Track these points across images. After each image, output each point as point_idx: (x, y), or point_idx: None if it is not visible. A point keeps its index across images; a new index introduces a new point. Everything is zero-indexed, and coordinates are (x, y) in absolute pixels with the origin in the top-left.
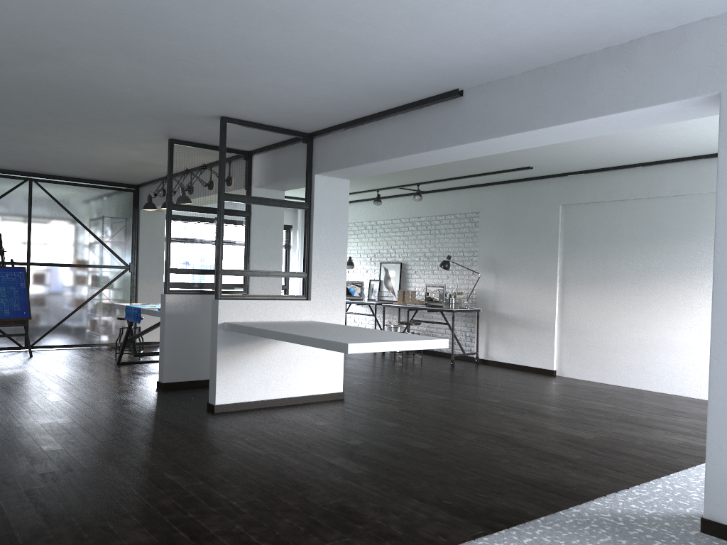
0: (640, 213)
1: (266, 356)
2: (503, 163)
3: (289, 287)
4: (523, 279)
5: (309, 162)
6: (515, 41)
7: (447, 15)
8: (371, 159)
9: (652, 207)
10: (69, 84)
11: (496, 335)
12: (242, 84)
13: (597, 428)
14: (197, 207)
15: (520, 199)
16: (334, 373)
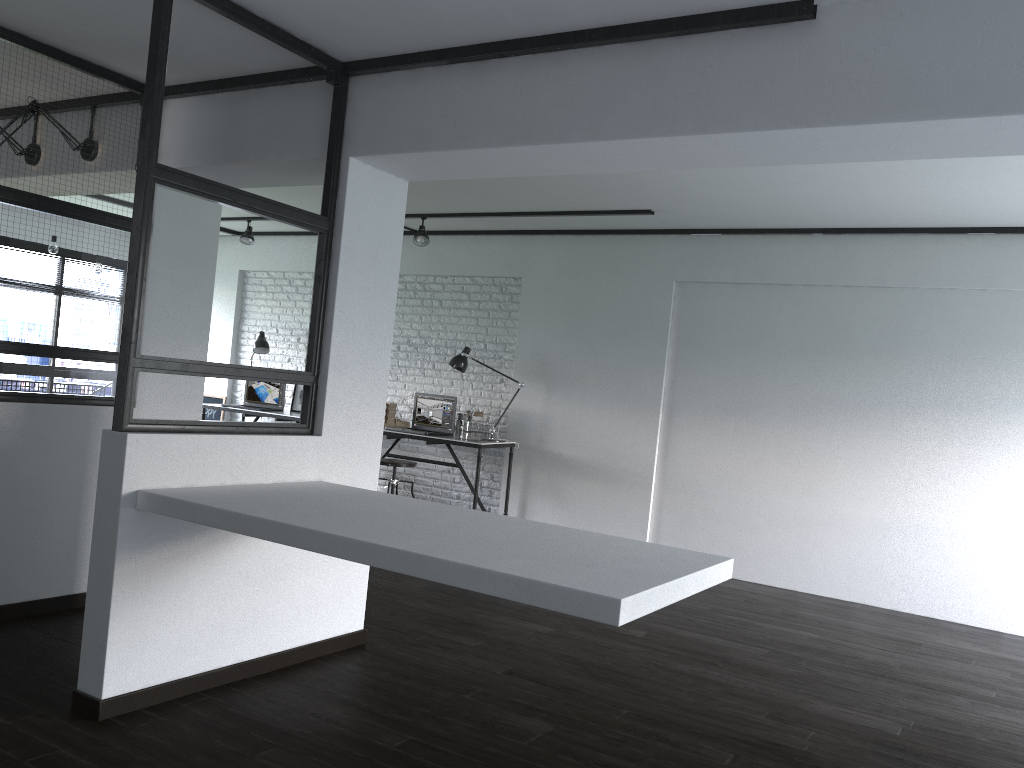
0: (813, 308)
1: (225, 567)
2: (614, 197)
3: None
4: (599, 399)
5: (337, 128)
6: None
7: None
8: (525, 137)
9: (834, 301)
10: None
11: (542, 488)
12: None
13: (873, 701)
14: (27, 195)
15: (601, 264)
16: (351, 592)
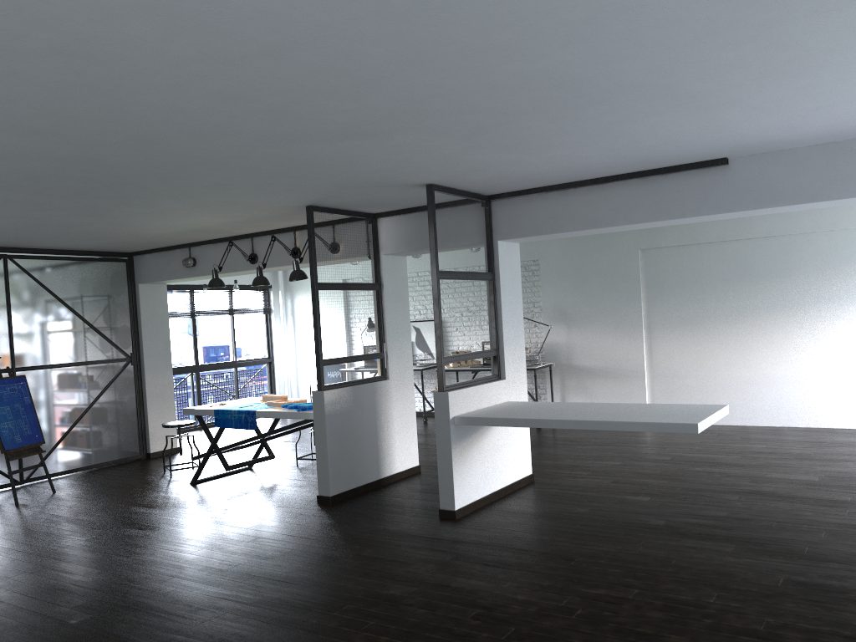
0: (729, 254)
1: (483, 447)
2: None
3: (274, 360)
4: (602, 328)
5: (490, 228)
6: (855, 124)
7: (846, 107)
8: (593, 225)
9: (741, 249)
10: (326, 158)
11: (574, 389)
12: (525, 157)
13: (802, 470)
14: (338, 284)
15: (589, 245)
16: (525, 455)
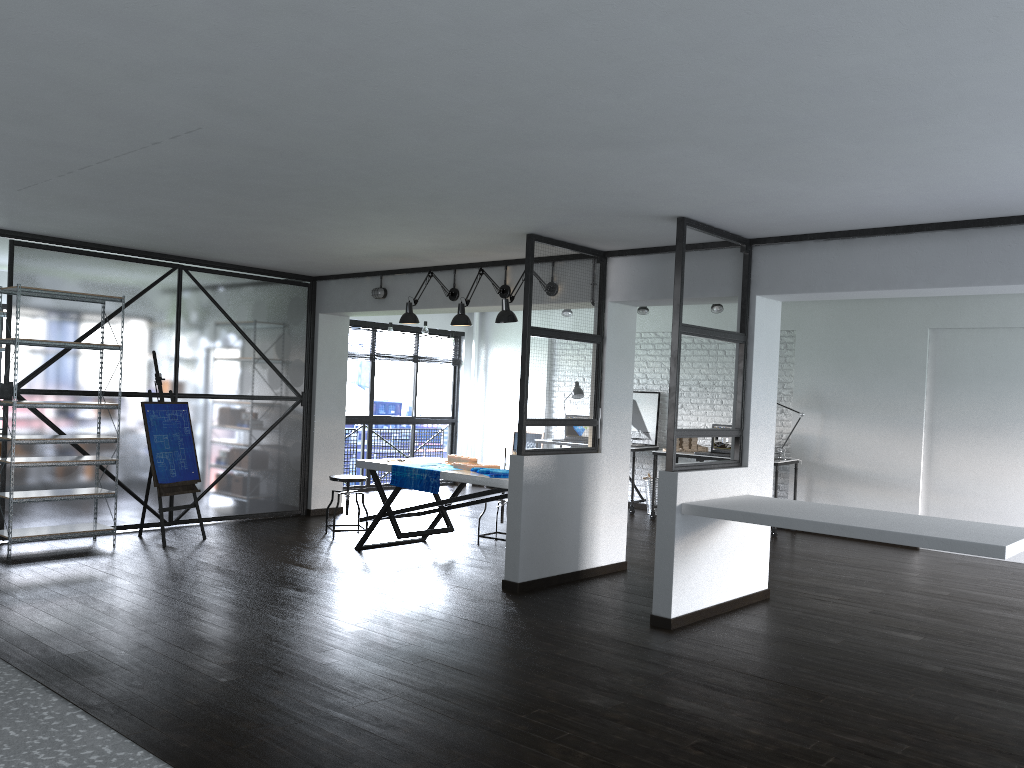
0: None
1: (712, 546)
2: None
3: (458, 420)
4: (868, 423)
5: (747, 279)
6: None
7: None
8: (883, 285)
9: None
10: (566, 172)
11: (824, 494)
12: (810, 189)
13: None
14: (554, 331)
15: (863, 317)
16: (761, 564)
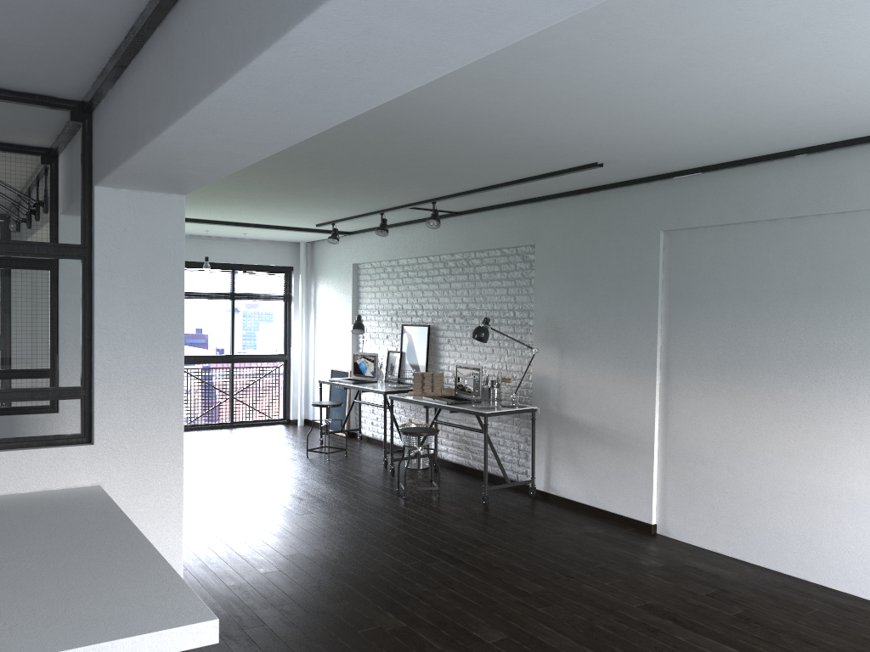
0: (803, 244)
1: None
2: (544, 158)
3: (291, 358)
4: (602, 361)
5: (83, 162)
6: None
7: None
8: (134, 145)
9: (827, 233)
10: None
11: (562, 453)
12: None
13: None
14: None
15: (596, 222)
16: None
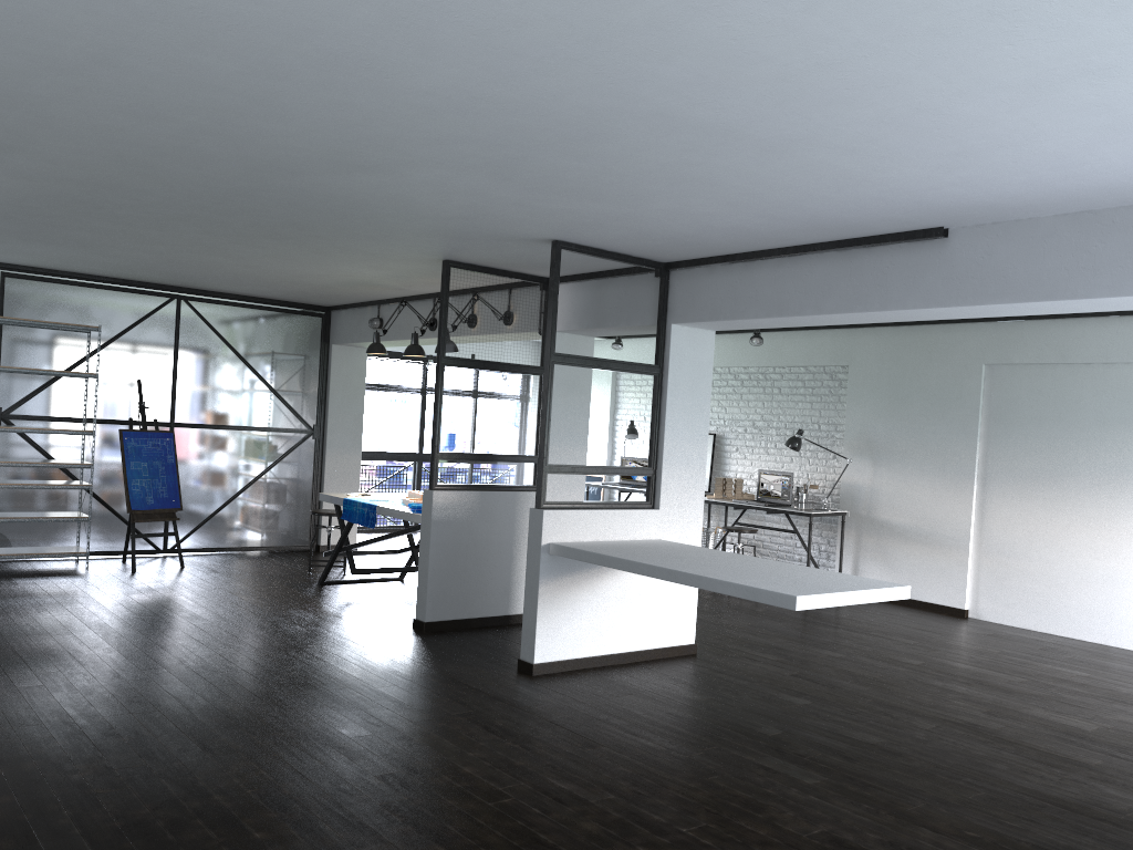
0: (1113, 384)
1: (600, 592)
2: None
3: None
4: (919, 472)
5: (663, 306)
6: (1079, 183)
7: (1010, 154)
8: (778, 312)
9: (1132, 377)
10: (368, 197)
11: (871, 552)
12: (627, 209)
13: (1091, 714)
14: (477, 361)
15: (916, 351)
16: (684, 616)
